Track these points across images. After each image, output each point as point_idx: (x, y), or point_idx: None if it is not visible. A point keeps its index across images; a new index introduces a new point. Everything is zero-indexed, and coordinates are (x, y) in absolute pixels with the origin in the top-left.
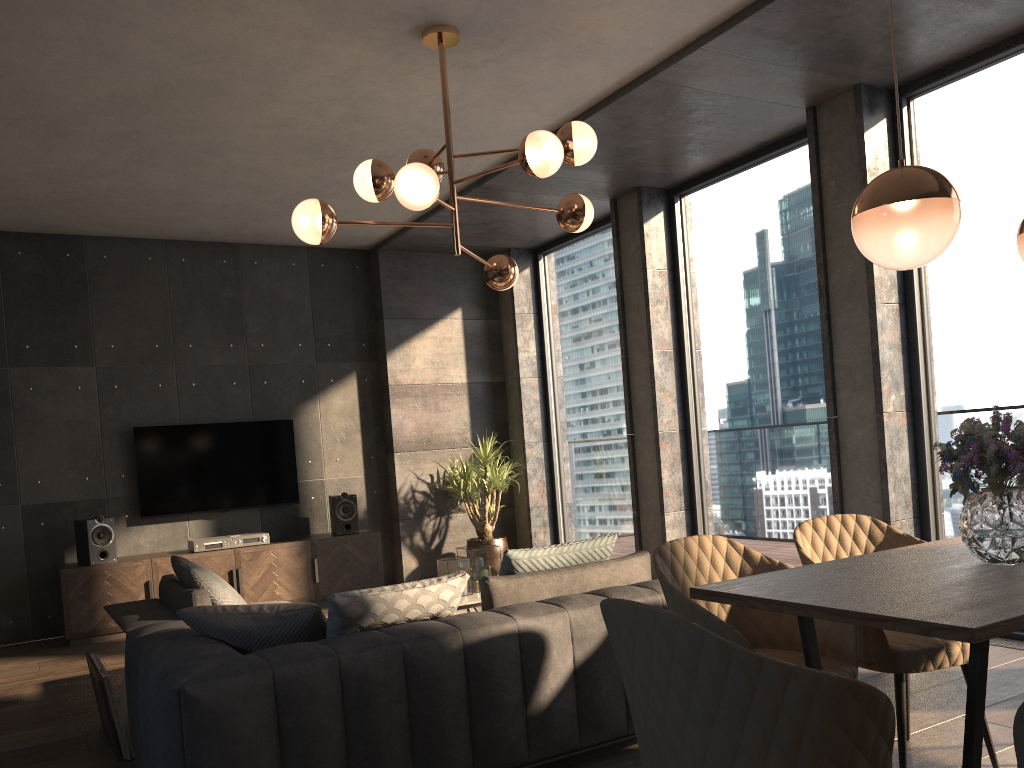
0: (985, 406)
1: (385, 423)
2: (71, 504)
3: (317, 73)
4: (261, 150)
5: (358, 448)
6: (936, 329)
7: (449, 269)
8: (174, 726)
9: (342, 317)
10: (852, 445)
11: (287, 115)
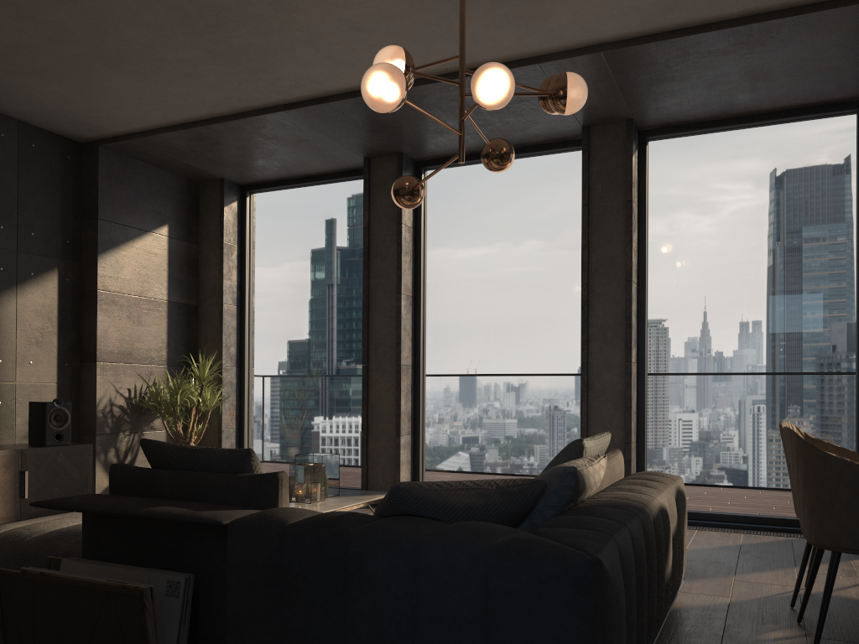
0: (692, 364)
1: (85, 329)
2: None
3: None
4: None
5: (53, 353)
6: (658, 306)
7: (161, 184)
8: (588, 605)
9: (49, 207)
10: (600, 385)
11: None
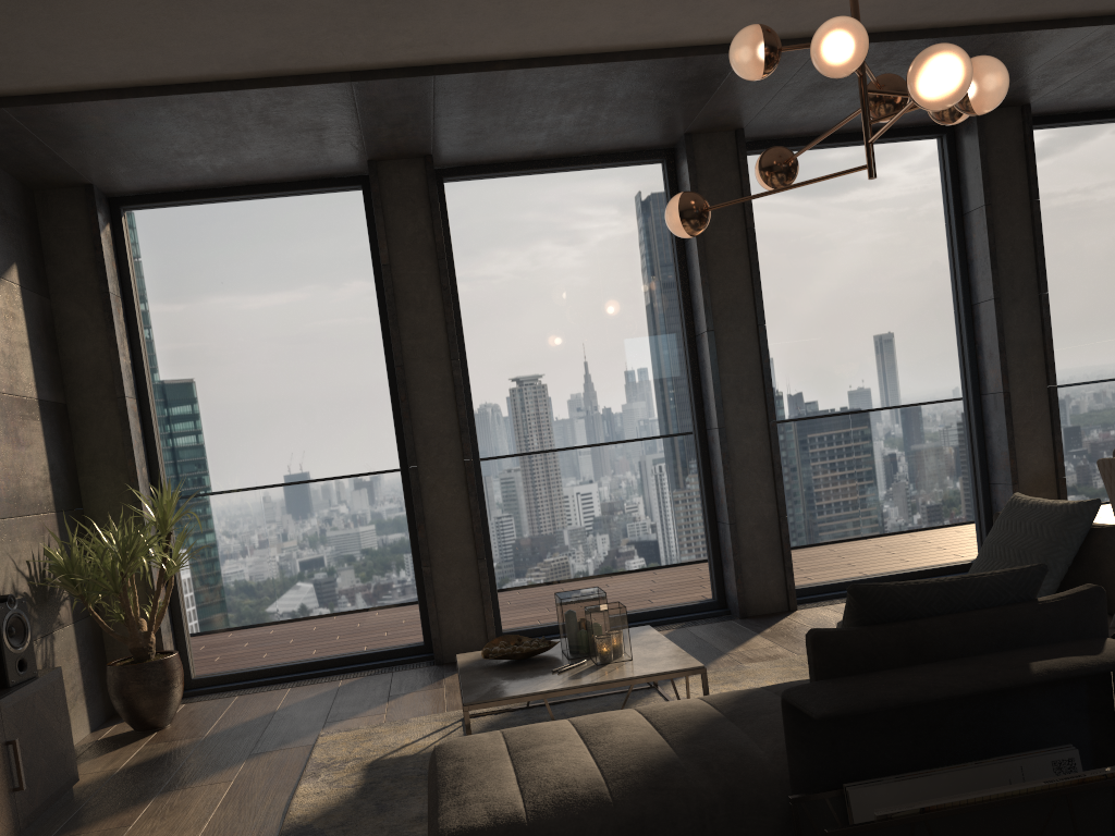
0: (818, 417)
1: None
2: None
3: None
4: None
5: None
6: (774, 354)
7: None
8: None
9: None
10: (741, 453)
11: None
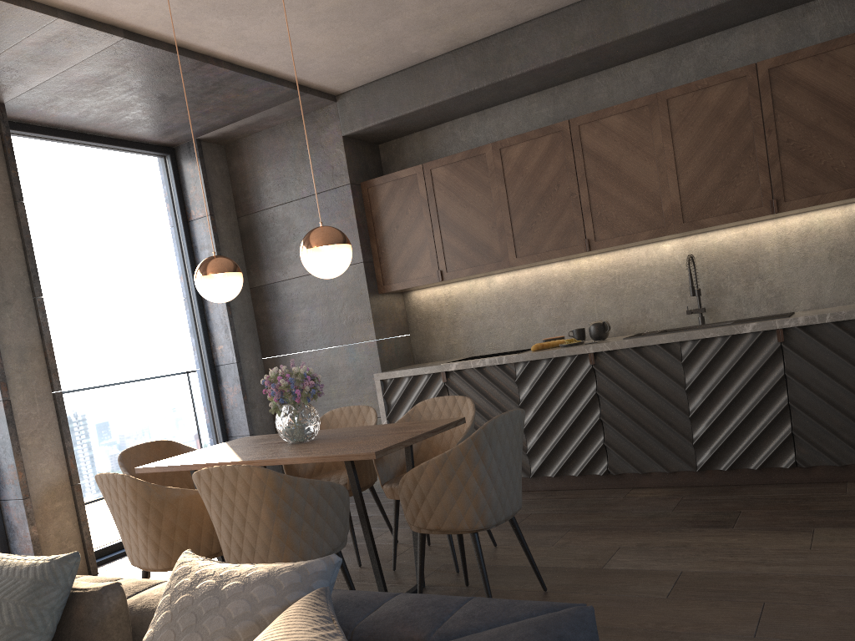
0: None
1: None
2: None
3: None
4: None
5: None
6: None
7: None
8: None
9: None
10: None
11: None
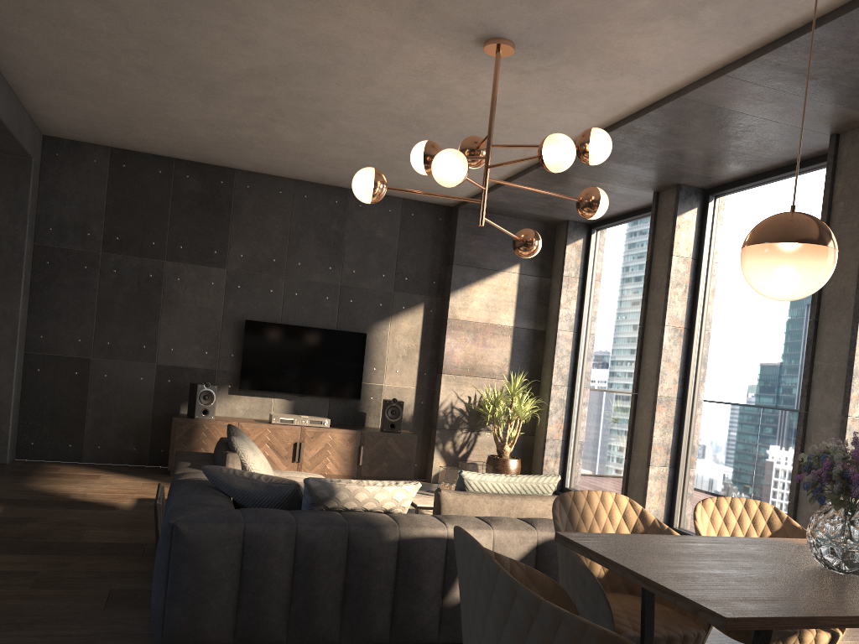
0: None
1: (440, 348)
2: (191, 370)
3: (403, 66)
4: (363, 120)
5: (415, 365)
6: None
7: (515, 231)
8: (165, 550)
9: (421, 258)
10: (816, 440)
11: (381, 96)
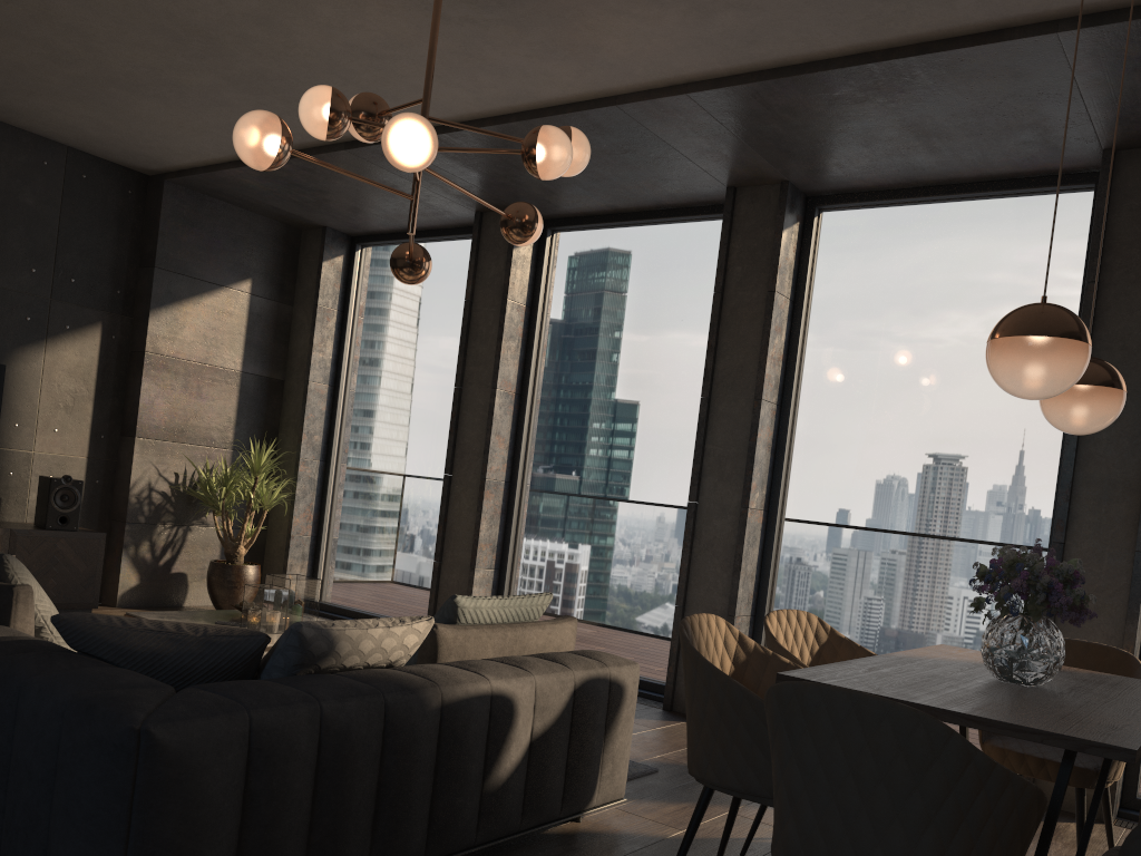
0: (837, 520)
1: (128, 397)
2: None
3: None
4: (106, 11)
5: (86, 421)
6: (805, 437)
7: (246, 230)
8: (123, 780)
9: (97, 250)
10: (708, 534)
11: None
